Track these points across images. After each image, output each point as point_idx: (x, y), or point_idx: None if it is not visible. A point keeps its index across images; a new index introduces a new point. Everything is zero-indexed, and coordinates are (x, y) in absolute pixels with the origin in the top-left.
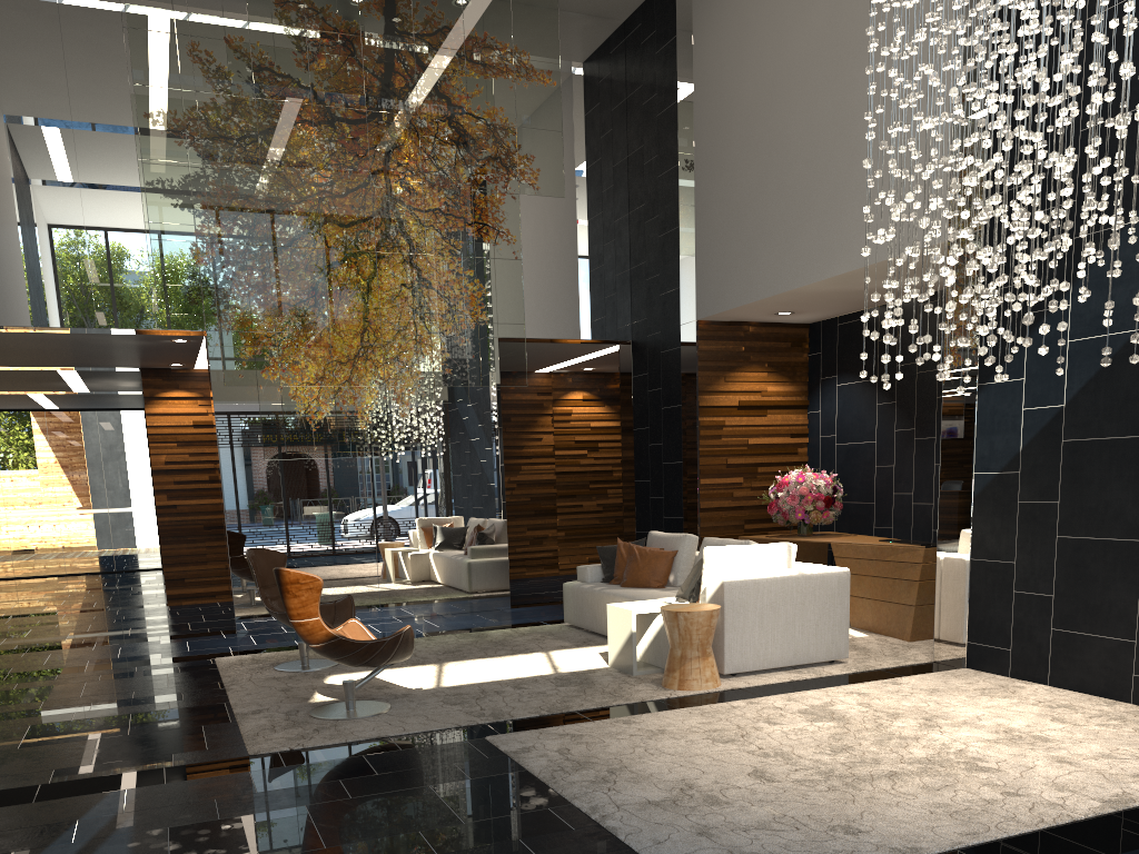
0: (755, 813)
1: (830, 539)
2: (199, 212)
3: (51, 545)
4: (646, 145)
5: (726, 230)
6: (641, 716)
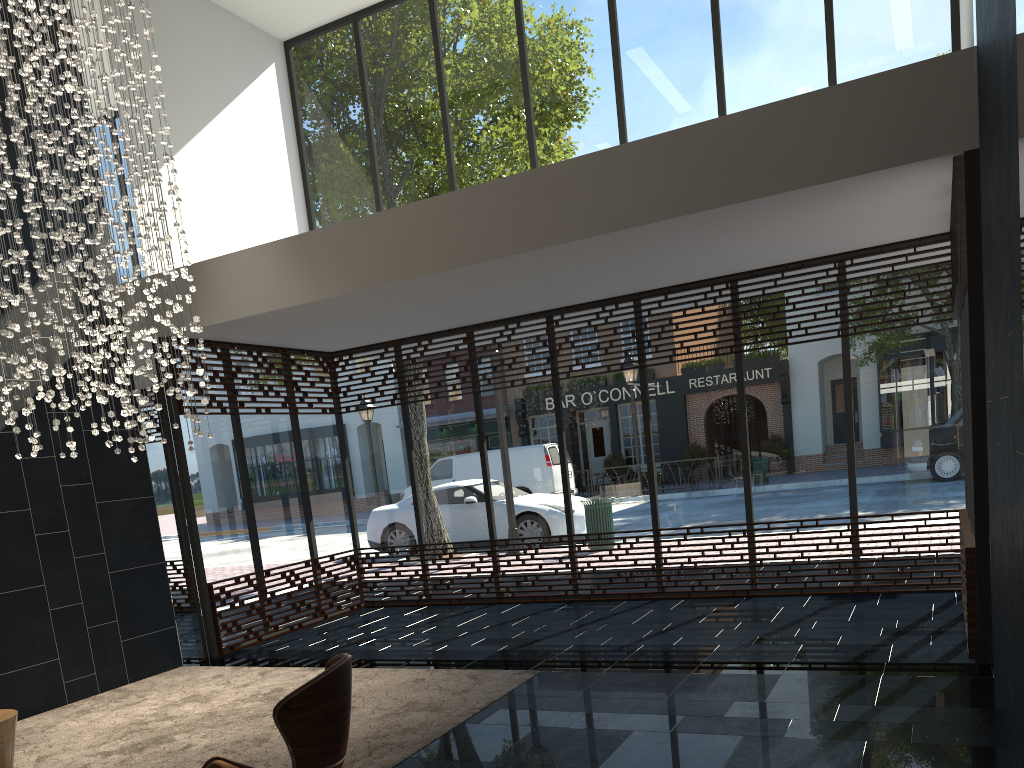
0: (418, 694)
1: None
2: None
3: None
4: None
5: None
6: None
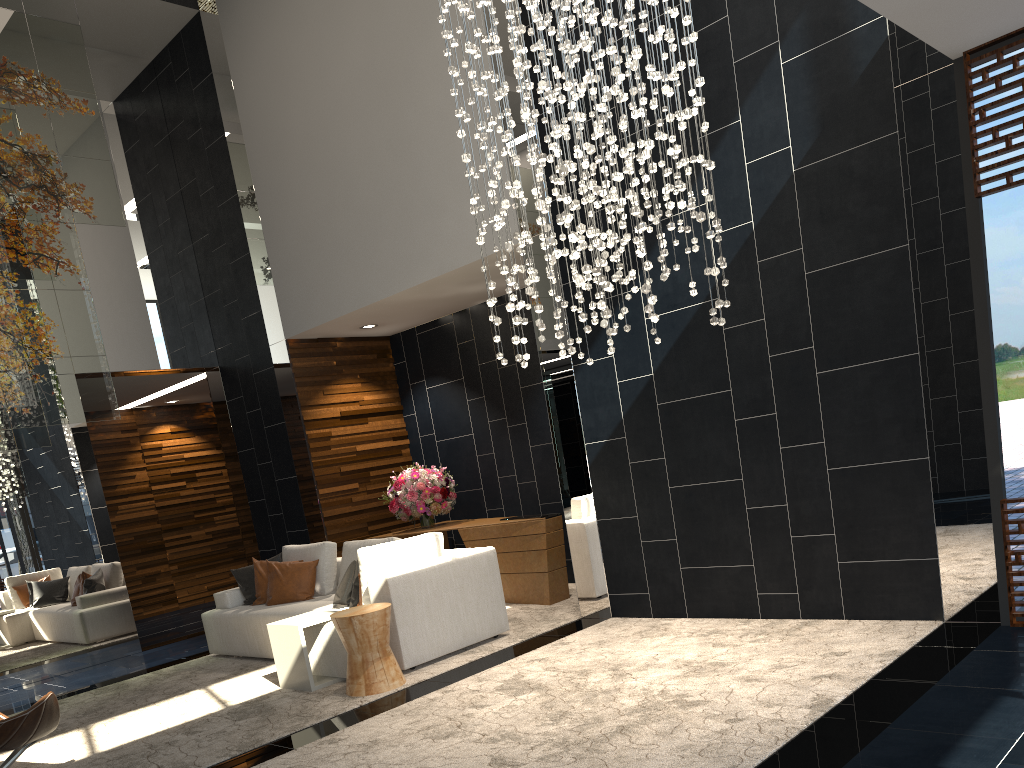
0: None
1: (455, 526)
2: None
3: None
4: (200, 177)
5: (301, 252)
6: (344, 731)
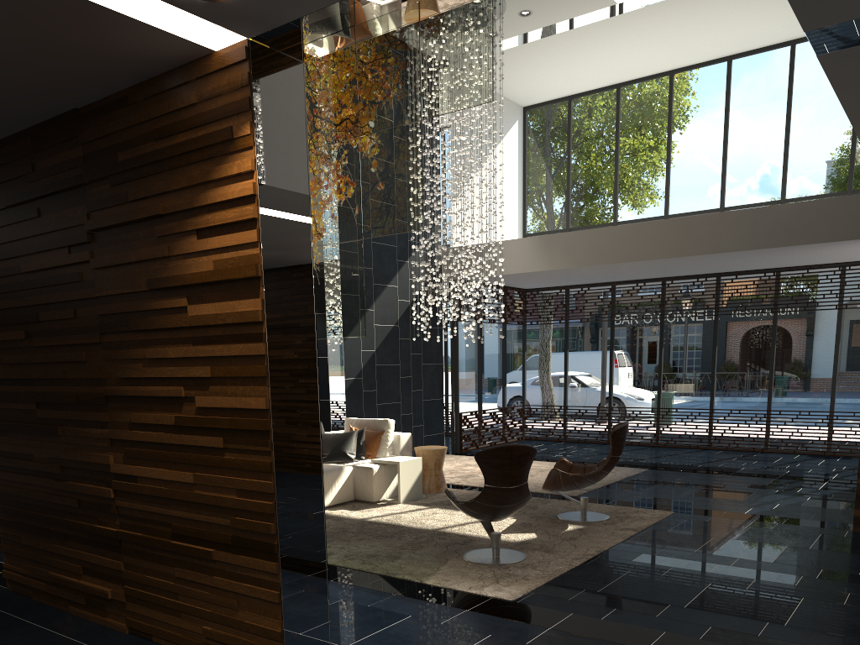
0: None
1: None
2: None
3: None
4: None
5: None
6: None
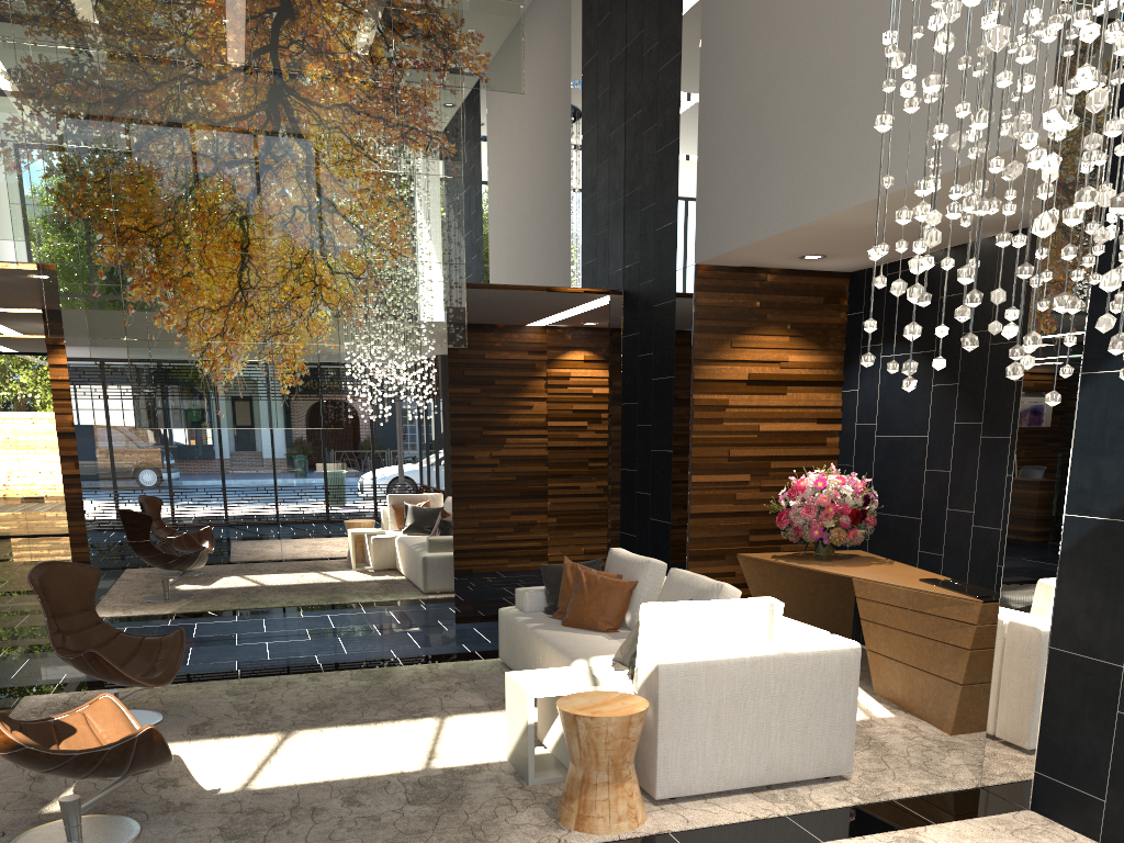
0: None
1: (853, 571)
2: (9, 100)
3: (12, 503)
4: (647, 28)
5: (735, 139)
6: None
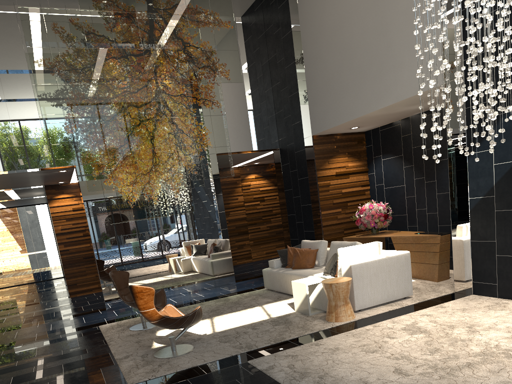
0: None
1: (389, 235)
2: (66, 107)
3: (10, 272)
4: (278, 53)
5: (324, 90)
6: (322, 340)
